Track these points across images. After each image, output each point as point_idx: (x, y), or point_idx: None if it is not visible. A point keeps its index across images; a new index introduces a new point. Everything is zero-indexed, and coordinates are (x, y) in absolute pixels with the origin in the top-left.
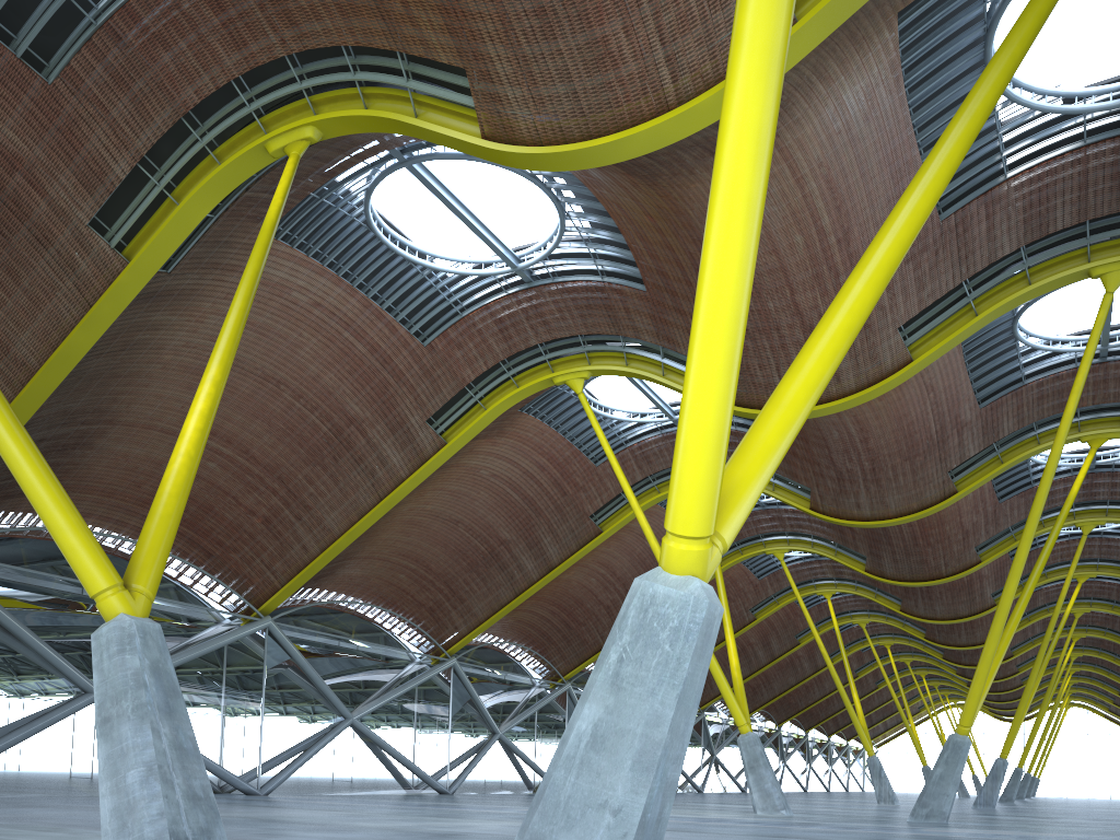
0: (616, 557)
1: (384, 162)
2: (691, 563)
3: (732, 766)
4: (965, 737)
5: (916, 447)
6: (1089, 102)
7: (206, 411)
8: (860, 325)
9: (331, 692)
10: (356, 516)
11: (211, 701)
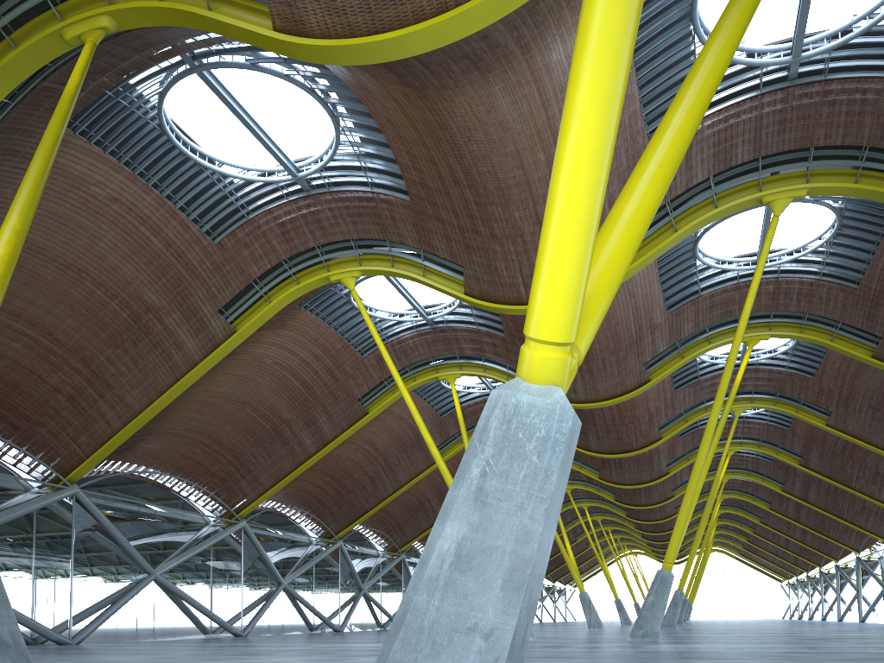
0: (378, 435)
1: (176, 67)
2: (554, 372)
3: None
4: (669, 572)
5: (620, 344)
6: (765, 58)
7: (6, 258)
8: (681, 158)
9: (136, 552)
10: (155, 395)
11: (22, 561)
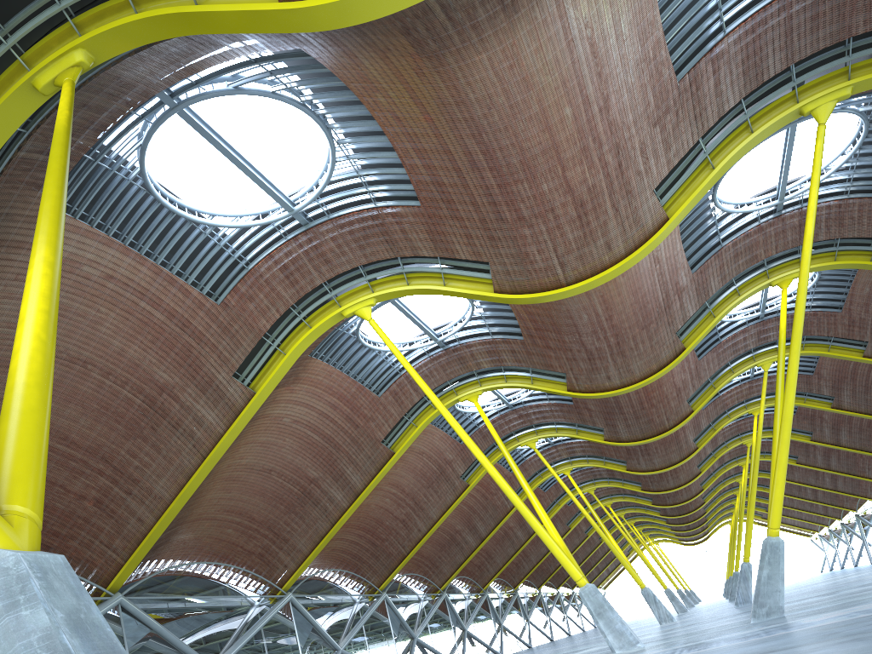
0: (403, 476)
1: (154, 110)
2: None
3: (516, 629)
4: (778, 538)
5: (649, 316)
6: None
7: (47, 292)
8: None
9: (192, 650)
10: (183, 479)
11: None
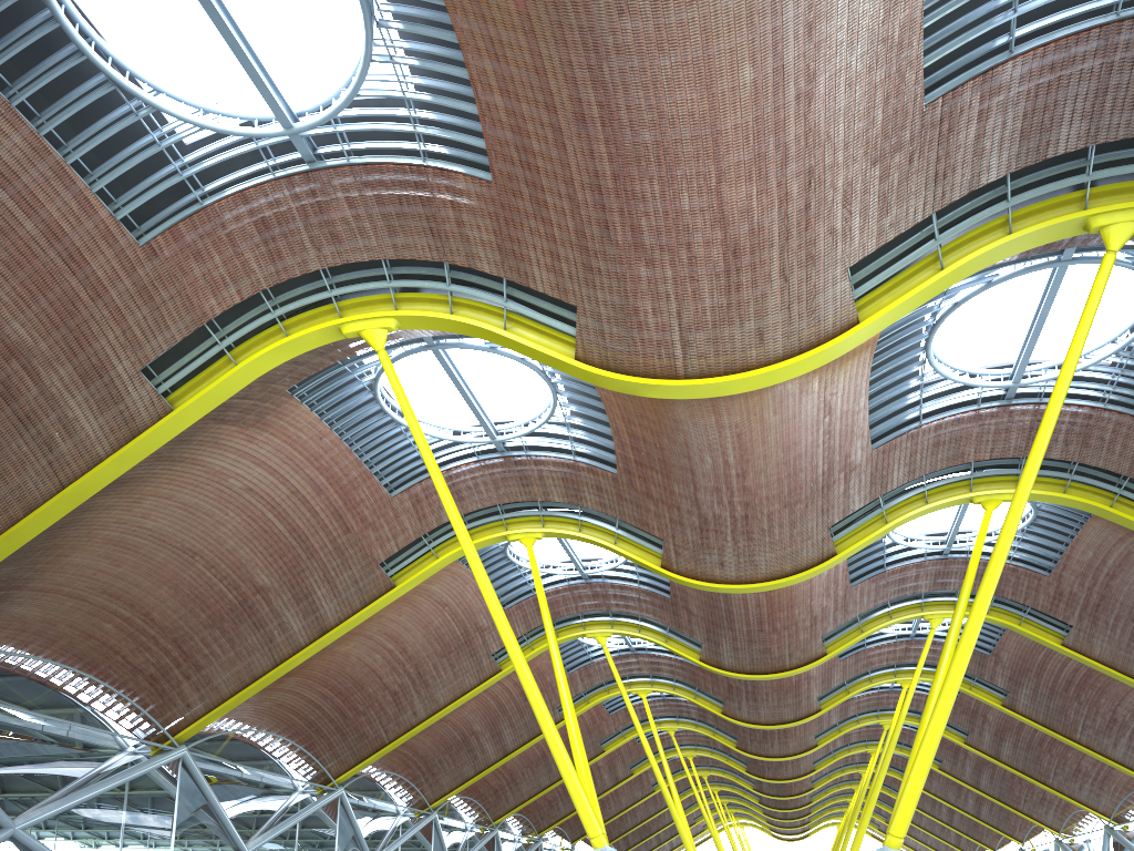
0: (408, 629)
1: None
2: None
3: None
4: None
5: (798, 491)
6: None
7: None
8: None
9: None
10: (20, 511)
11: None
